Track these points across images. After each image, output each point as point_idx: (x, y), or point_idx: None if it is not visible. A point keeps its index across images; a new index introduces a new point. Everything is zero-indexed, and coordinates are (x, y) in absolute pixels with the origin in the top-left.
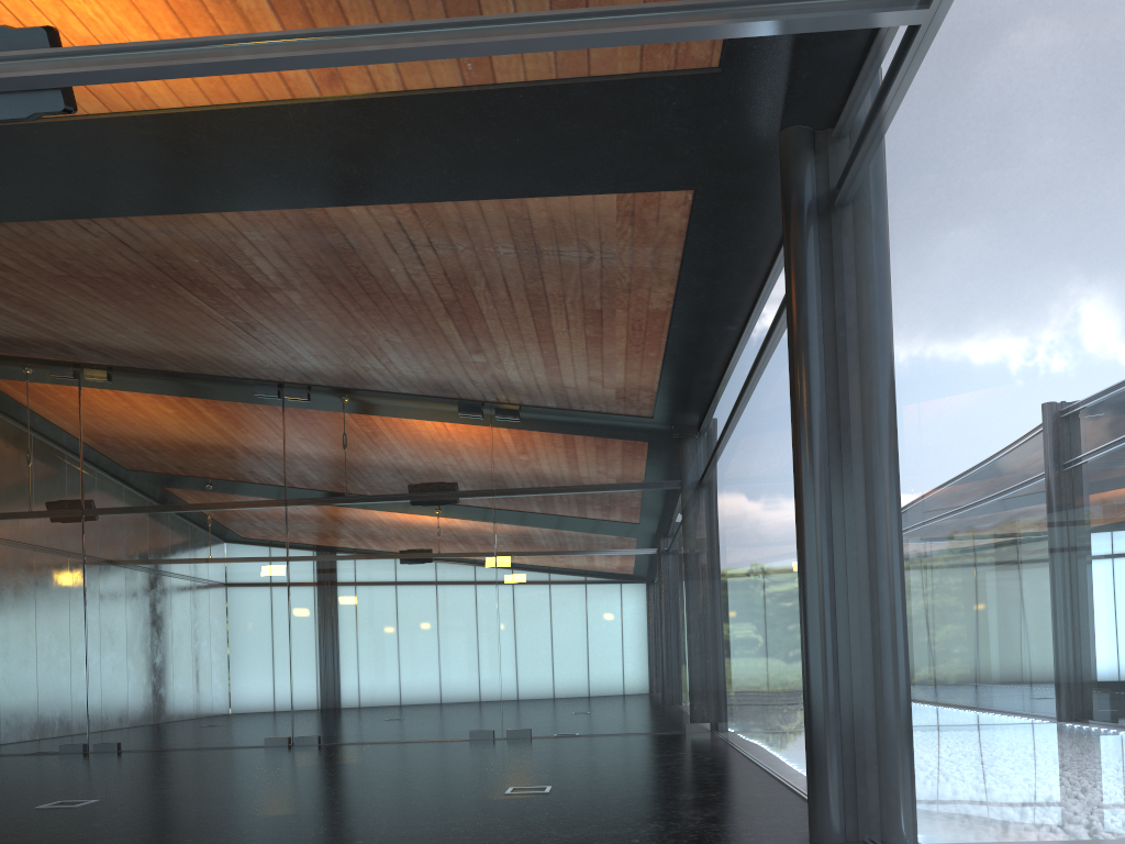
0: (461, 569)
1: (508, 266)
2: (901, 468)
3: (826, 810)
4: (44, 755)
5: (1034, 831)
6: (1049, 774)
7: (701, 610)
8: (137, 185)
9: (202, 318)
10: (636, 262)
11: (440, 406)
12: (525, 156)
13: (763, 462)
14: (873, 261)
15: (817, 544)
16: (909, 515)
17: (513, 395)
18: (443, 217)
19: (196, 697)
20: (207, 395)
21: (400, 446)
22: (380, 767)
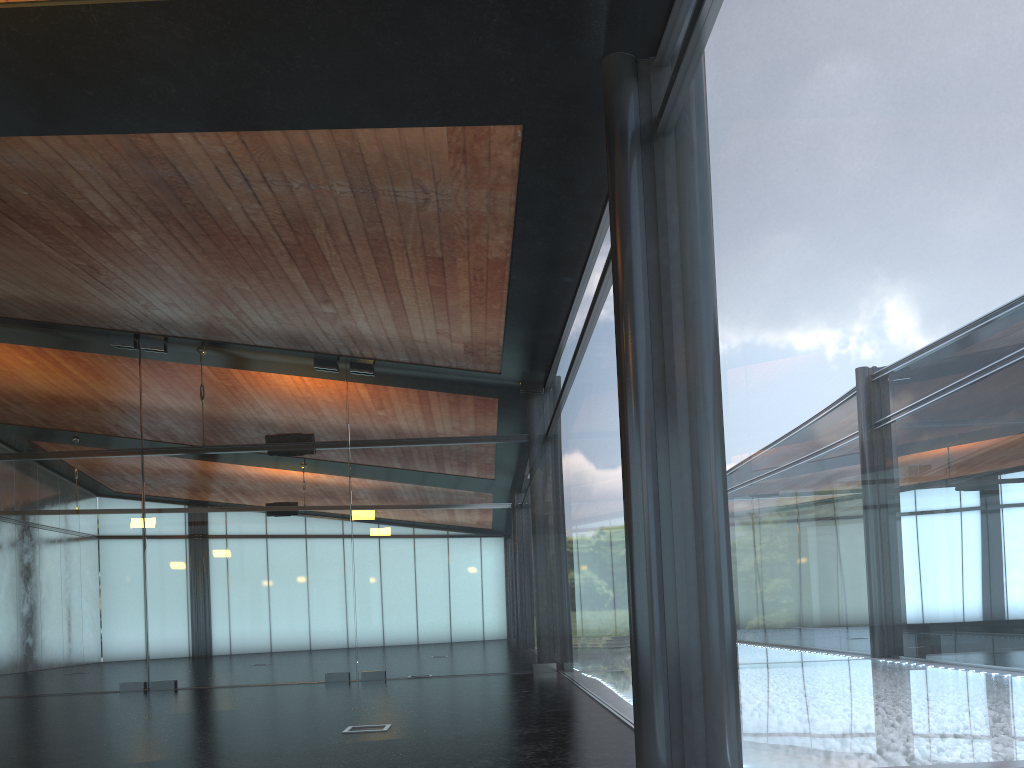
0: (317, 517)
1: (345, 207)
2: (722, 387)
3: (653, 742)
4: None
5: (860, 758)
6: (876, 694)
7: (547, 556)
8: None
9: (43, 259)
10: (472, 205)
11: (296, 359)
12: (349, 79)
13: (597, 406)
14: (694, 180)
15: (642, 472)
16: (729, 434)
17: (366, 348)
18: (273, 148)
19: (49, 643)
20: (61, 344)
21: (257, 398)
22: (227, 709)
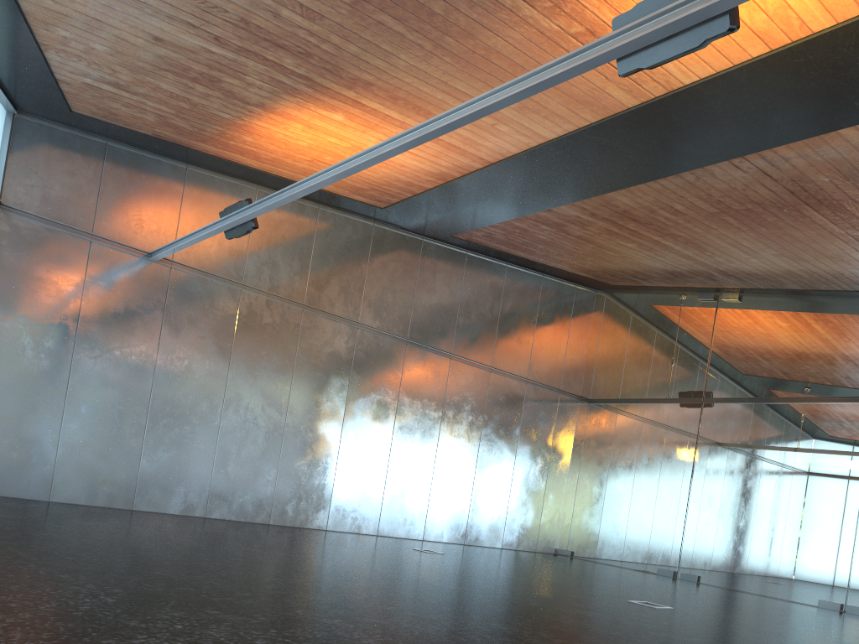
0: None
1: None
2: None
3: None
4: (646, 573)
5: None
6: None
7: None
8: (784, 115)
9: (823, 235)
10: None
11: None
12: None
13: None
14: None
15: None
16: None
17: None
18: None
19: (764, 553)
20: (817, 307)
21: None
22: None
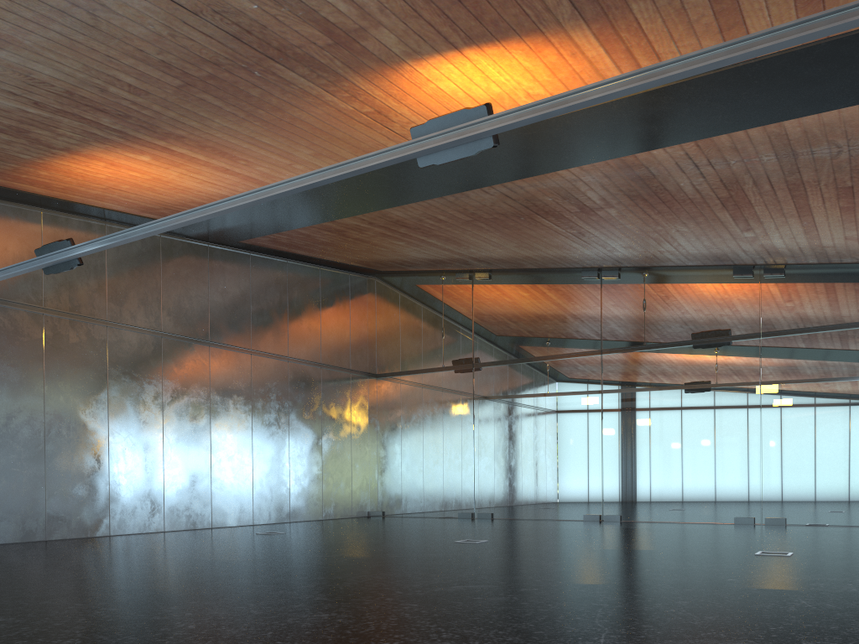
0: (731, 395)
1: (770, 168)
2: None
3: None
4: (449, 518)
5: None
6: None
7: None
8: (519, 162)
9: (550, 233)
10: None
11: (717, 271)
12: (780, 96)
13: None
14: None
15: None
16: None
17: (778, 257)
18: (718, 144)
19: (539, 485)
20: (550, 281)
21: (685, 305)
22: (663, 535)
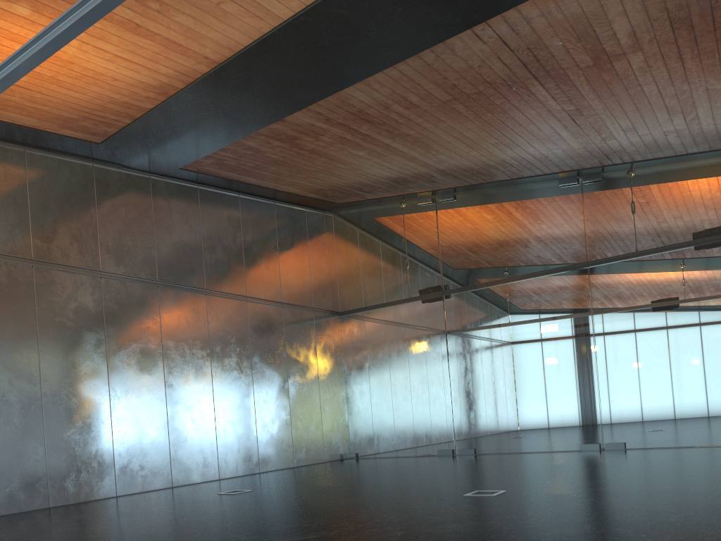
0: None
1: None
2: None
3: None
4: (429, 457)
5: None
6: None
7: None
8: None
9: (542, 114)
10: None
11: None
12: None
13: None
14: None
15: None
16: None
17: None
18: None
19: (526, 415)
20: (522, 194)
21: (685, 201)
22: None
